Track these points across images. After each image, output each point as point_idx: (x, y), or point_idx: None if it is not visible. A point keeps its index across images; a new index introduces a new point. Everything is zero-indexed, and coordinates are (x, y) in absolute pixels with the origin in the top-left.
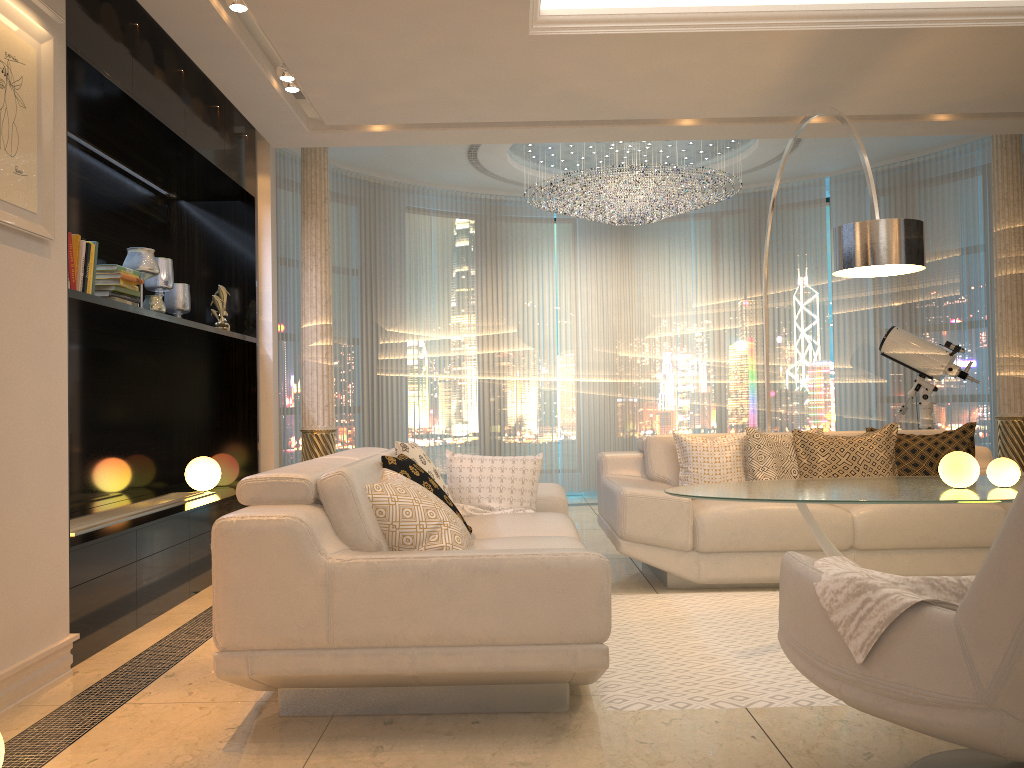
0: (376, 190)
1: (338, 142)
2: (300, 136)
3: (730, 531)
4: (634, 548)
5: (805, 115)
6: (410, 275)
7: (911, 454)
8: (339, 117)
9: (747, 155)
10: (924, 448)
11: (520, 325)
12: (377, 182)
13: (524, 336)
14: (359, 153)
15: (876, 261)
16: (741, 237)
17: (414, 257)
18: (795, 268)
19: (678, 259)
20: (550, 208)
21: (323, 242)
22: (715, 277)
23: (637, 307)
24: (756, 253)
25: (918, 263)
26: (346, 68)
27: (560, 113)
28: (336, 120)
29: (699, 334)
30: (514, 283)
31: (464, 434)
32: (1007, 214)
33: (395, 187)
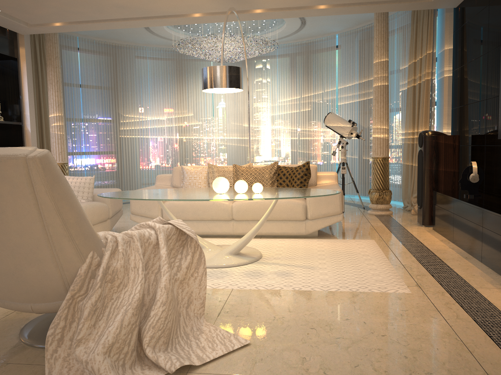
0: (116, 49)
1: (47, 31)
2: (27, 29)
3: (176, 211)
4: (136, 218)
5: (248, 9)
6: (136, 89)
7: (283, 176)
8: (32, 20)
9: (285, 25)
10: (288, 173)
11: (195, 112)
12: (117, 45)
13: (197, 117)
14: (97, 32)
15: (210, 86)
16: (299, 66)
17: (138, 80)
18: (323, 81)
19: (271, 78)
20: (191, 55)
21: (55, 77)
22: (287, 86)
23: (251, 102)
24: (306, 74)
25: (230, 87)
26: (4, 0)
27: (128, 14)
28: (32, 22)
29: (280, 115)
30: (191, 91)
31: (167, 164)
32: (377, 54)
33: (127, 47)
